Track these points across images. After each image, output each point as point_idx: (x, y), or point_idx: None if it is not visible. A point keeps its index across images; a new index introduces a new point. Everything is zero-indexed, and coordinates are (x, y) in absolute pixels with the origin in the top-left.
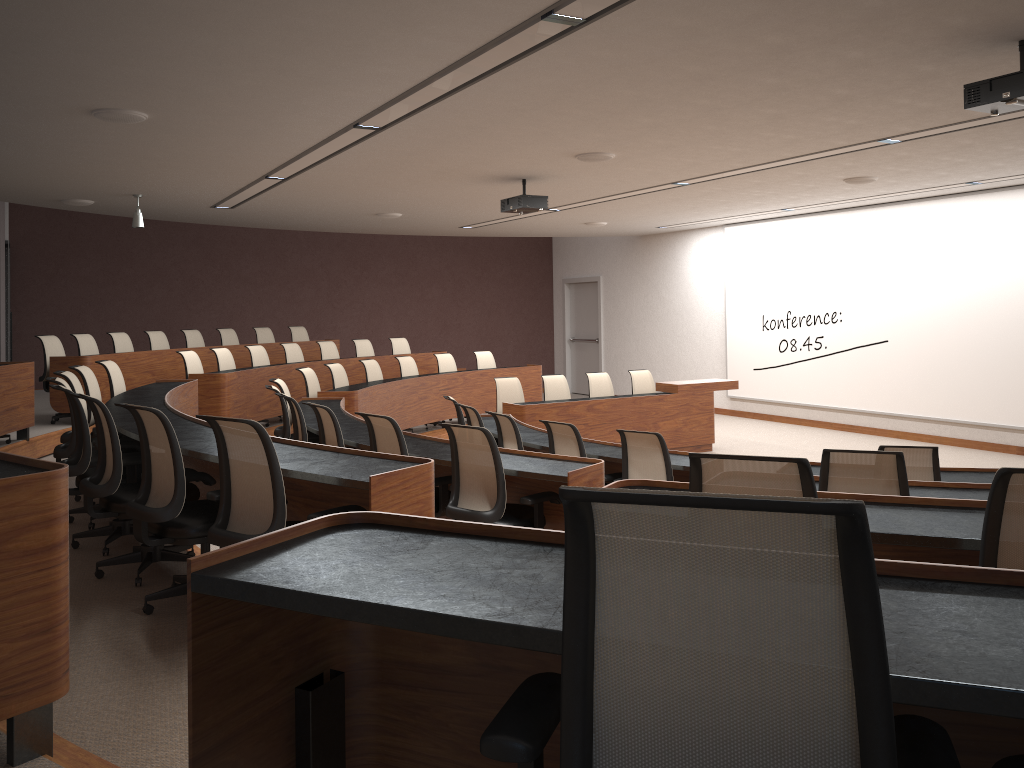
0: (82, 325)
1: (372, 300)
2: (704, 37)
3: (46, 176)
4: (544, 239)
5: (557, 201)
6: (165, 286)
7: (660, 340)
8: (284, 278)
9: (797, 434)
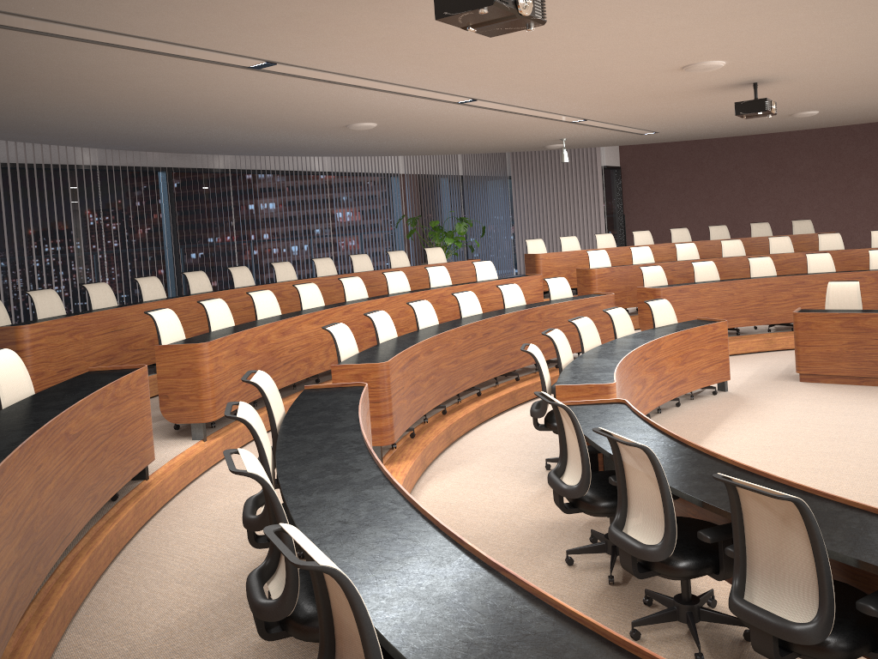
0: (669, 222)
1: None
2: (338, 41)
3: (477, 142)
4: None
5: None
6: (729, 187)
7: None
8: (838, 170)
9: None
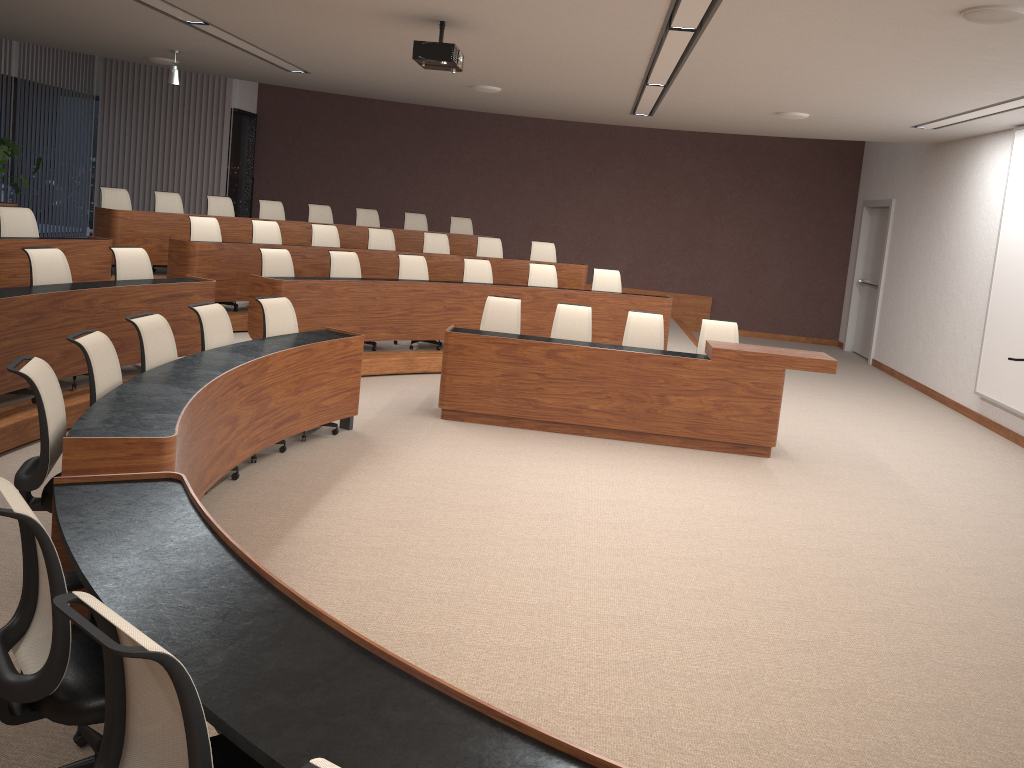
0: (309, 196)
1: (603, 202)
2: None
3: (33, 23)
4: (851, 146)
5: (614, 67)
6: (386, 165)
7: (930, 296)
8: (505, 168)
9: (992, 471)
